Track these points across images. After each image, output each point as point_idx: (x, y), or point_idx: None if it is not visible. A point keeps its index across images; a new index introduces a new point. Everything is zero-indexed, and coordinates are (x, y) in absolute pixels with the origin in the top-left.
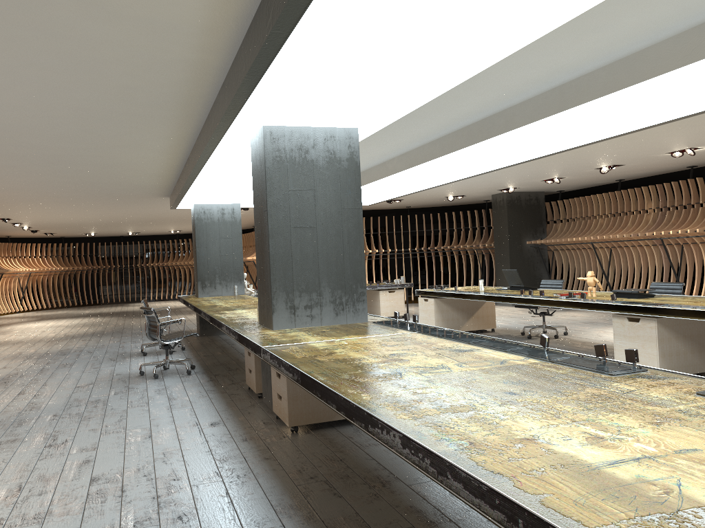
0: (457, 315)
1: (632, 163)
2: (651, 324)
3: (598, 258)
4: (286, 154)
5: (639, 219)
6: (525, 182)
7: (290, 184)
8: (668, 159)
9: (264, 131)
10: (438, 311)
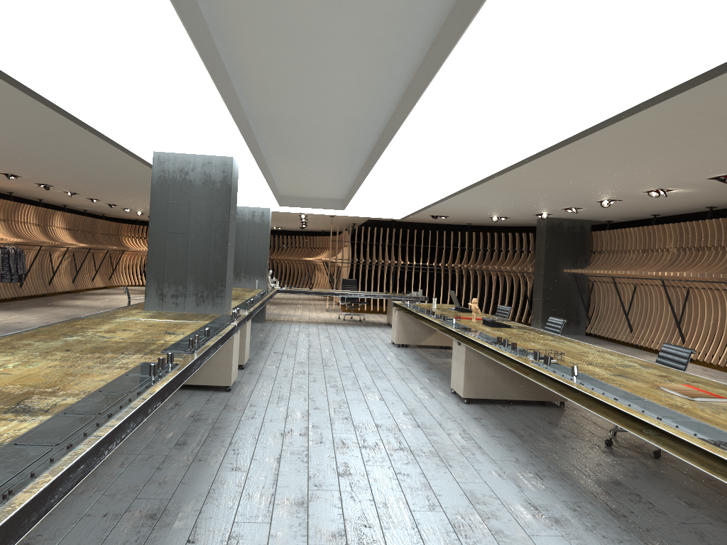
0: (419, 329)
1: (627, 199)
2: (464, 349)
3: (619, 294)
4: (169, 174)
5: (660, 258)
6: (547, 209)
7: (170, 198)
8: (662, 198)
9: (153, 156)
10: (400, 323)
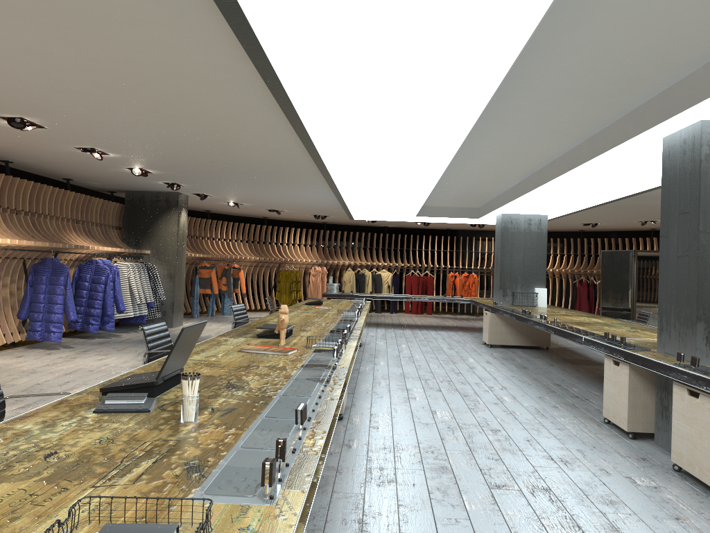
0: None
1: None
2: None
3: None
4: None
5: None
6: None
7: None
8: None
9: None
10: None
